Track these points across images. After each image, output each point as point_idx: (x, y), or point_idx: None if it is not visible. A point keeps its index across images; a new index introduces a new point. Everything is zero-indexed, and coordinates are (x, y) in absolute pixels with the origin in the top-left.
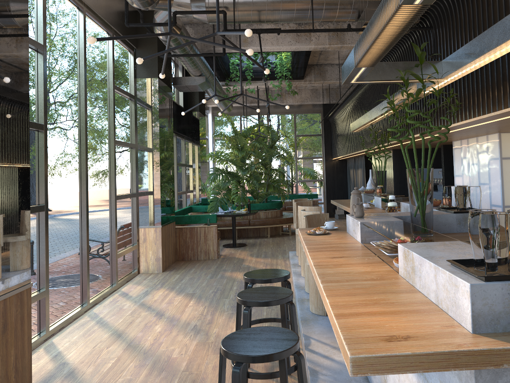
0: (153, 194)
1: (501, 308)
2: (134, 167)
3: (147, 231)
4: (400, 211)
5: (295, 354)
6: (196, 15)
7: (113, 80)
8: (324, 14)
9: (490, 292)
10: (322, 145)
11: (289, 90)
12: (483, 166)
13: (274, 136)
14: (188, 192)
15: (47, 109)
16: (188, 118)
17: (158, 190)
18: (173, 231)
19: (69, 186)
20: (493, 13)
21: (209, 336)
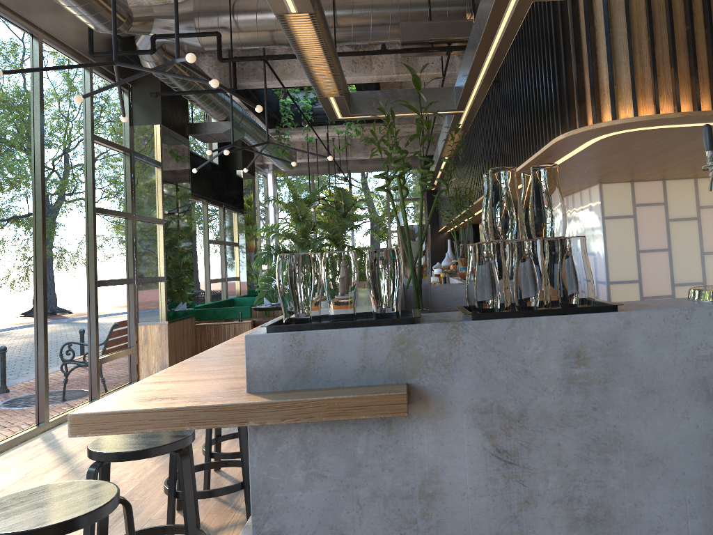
0: (156, 279)
1: (282, 363)
2: (130, 244)
3: (148, 329)
4: None
5: (175, 452)
6: (186, 39)
7: (92, 128)
8: (354, 32)
9: (269, 344)
10: (425, 213)
11: (361, 137)
12: (587, 230)
13: (347, 201)
14: (229, 280)
15: None
16: (227, 180)
17: (163, 274)
18: (190, 330)
19: (16, 267)
20: (533, 23)
21: None
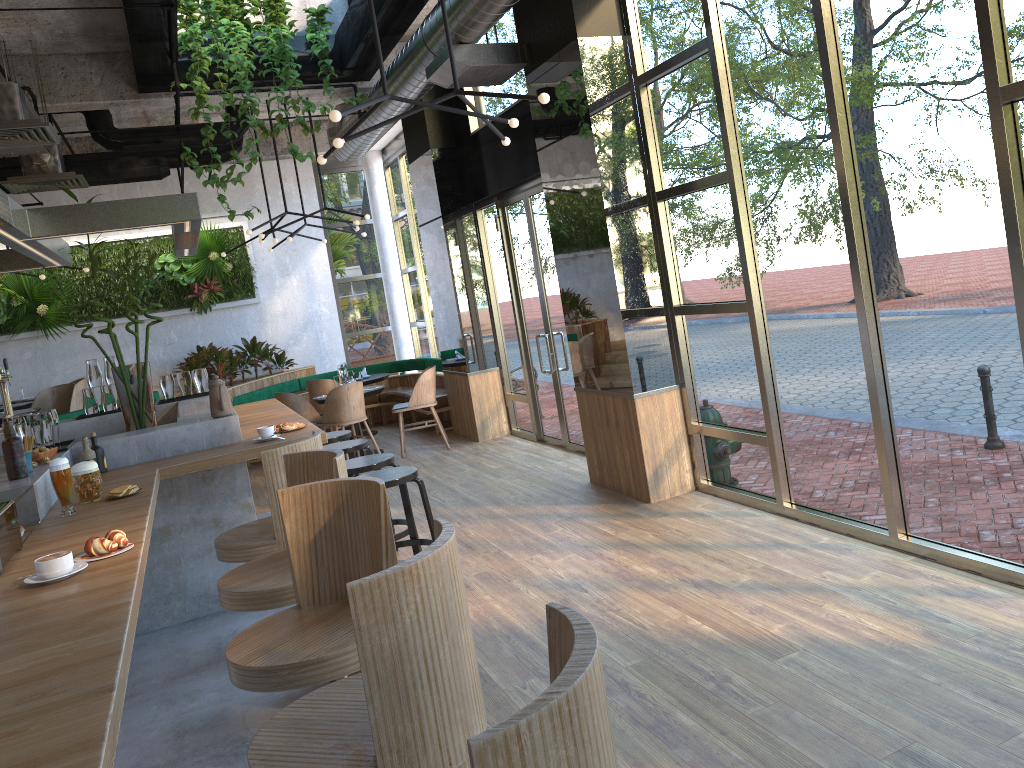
0: None
1: None
2: None
3: None
4: (37, 512)
5: None
6: None
7: None
8: None
9: None
10: None
11: None
12: None
13: None
14: None
15: (747, 135)
16: None
17: None
18: None
19: (821, 266)
20: None
21: (528, 585)
